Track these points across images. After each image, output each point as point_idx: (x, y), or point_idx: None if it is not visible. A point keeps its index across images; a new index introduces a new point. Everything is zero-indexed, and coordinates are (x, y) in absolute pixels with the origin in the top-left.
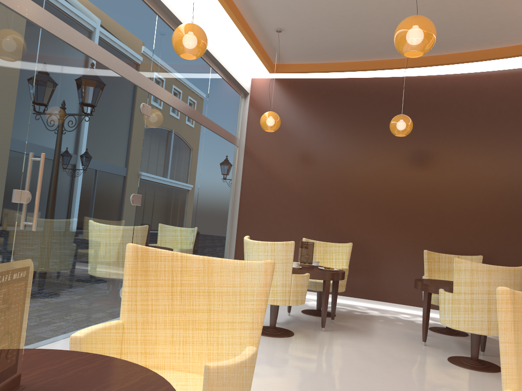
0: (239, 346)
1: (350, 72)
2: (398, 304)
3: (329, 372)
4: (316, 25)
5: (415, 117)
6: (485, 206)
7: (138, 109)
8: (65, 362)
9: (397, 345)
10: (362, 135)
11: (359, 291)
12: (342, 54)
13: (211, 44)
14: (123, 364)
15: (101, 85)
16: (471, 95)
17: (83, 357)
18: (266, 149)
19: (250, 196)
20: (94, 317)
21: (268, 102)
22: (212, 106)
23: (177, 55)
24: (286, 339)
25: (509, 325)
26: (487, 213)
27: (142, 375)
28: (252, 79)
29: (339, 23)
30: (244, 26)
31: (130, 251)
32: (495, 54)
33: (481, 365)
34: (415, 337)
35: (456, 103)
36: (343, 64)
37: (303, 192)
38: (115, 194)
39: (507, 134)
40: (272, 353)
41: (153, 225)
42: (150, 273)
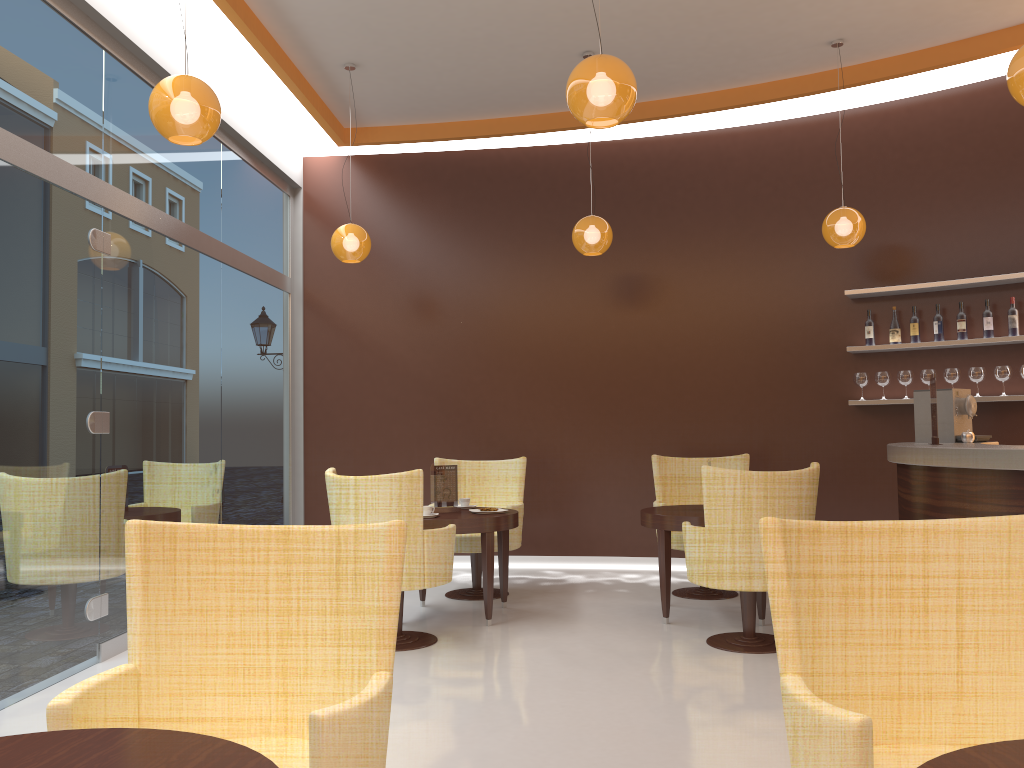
0: (359, 675)
1: (492, 138)
2: (616, 556)
3: (509, 698)
4: (421, 56)
5: (616, 216)
6: (747, 366)
7: (85, 243)
8: (61, 752)
9: (622, 630)
10: (524, 255)
11: (546, 543)
12: (474, 105)
13: (219, 98)
14: (167, 737)
15: (4, 203)
16: (707, 171)
17: (91, 738)
18: (346, 294)
19: (323, 388)
20: (38, 668)
21: (342, 202)
22: (232, 220)
23: (152, 127)
24: (424, 651)
25: (781, 574)
26: (751, 377)
27: (208, 750)
28: (304, 158)
29: (464, 51)
30: (281, 61)
31: (135, 534)
32: (740, 97)
33: (761, 642)
34: (651, 612)
35: (683, 186)
36: (478, 124)
37: (426, 370)
38: (57, 417)
39: (772, 237)
40: (404, 679)
41: (139, 468)
42: (176, 569)
